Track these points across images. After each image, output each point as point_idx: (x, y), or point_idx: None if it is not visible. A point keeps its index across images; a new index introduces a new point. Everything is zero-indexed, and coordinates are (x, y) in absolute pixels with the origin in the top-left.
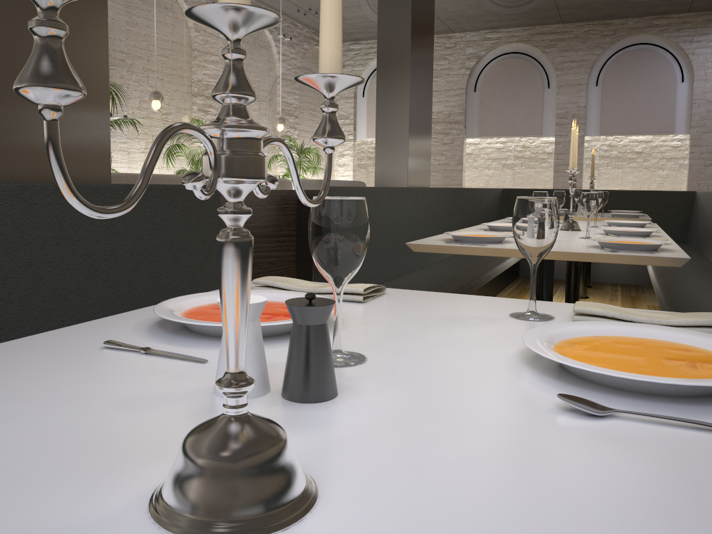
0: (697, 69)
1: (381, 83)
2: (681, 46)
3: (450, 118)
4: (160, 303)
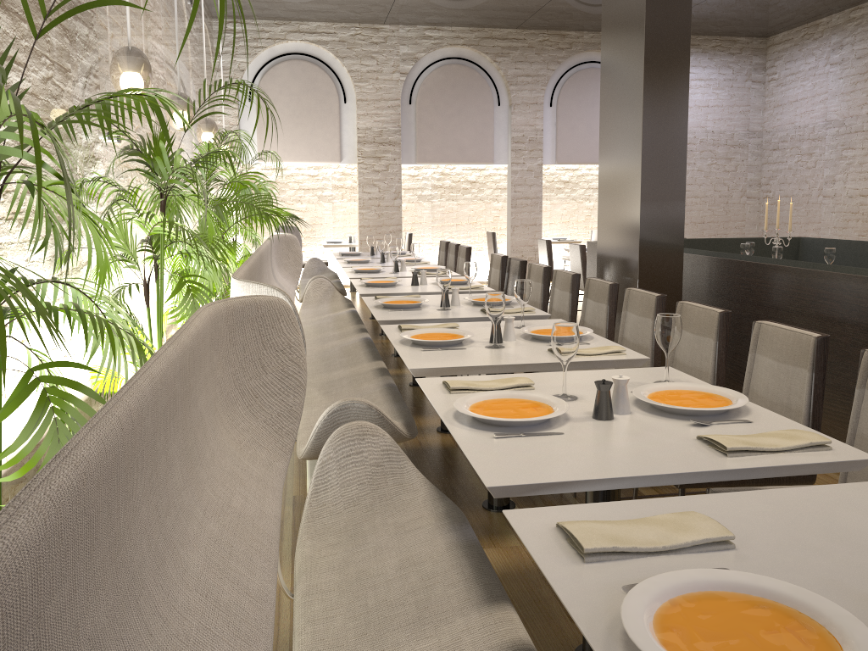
0: None
1: (649, 113)
2: None
3: (382, 137)
4: None
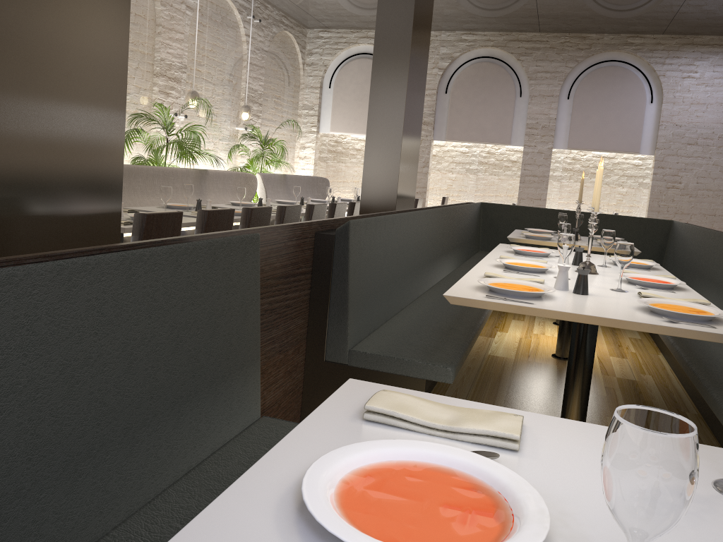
0: (666, 91)
1: (375, 87)
2: (653, 67)
3: None
4: (304, 487)
